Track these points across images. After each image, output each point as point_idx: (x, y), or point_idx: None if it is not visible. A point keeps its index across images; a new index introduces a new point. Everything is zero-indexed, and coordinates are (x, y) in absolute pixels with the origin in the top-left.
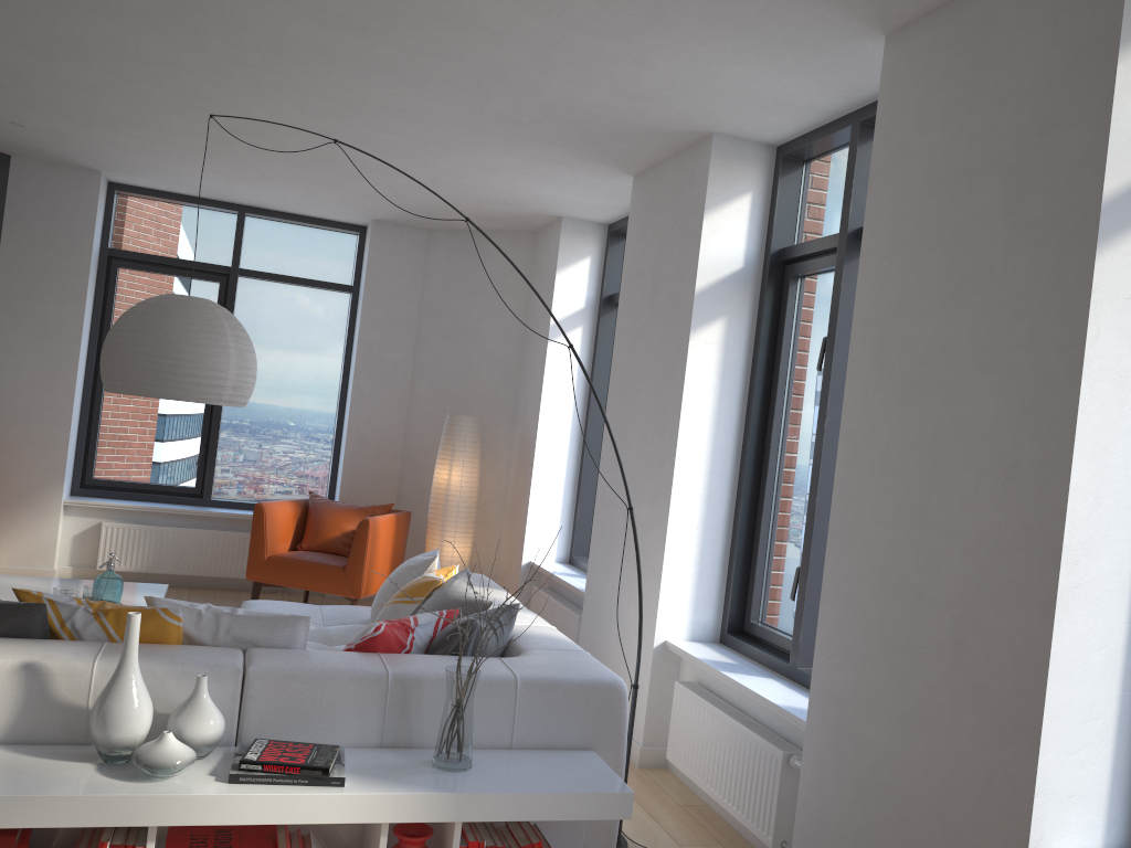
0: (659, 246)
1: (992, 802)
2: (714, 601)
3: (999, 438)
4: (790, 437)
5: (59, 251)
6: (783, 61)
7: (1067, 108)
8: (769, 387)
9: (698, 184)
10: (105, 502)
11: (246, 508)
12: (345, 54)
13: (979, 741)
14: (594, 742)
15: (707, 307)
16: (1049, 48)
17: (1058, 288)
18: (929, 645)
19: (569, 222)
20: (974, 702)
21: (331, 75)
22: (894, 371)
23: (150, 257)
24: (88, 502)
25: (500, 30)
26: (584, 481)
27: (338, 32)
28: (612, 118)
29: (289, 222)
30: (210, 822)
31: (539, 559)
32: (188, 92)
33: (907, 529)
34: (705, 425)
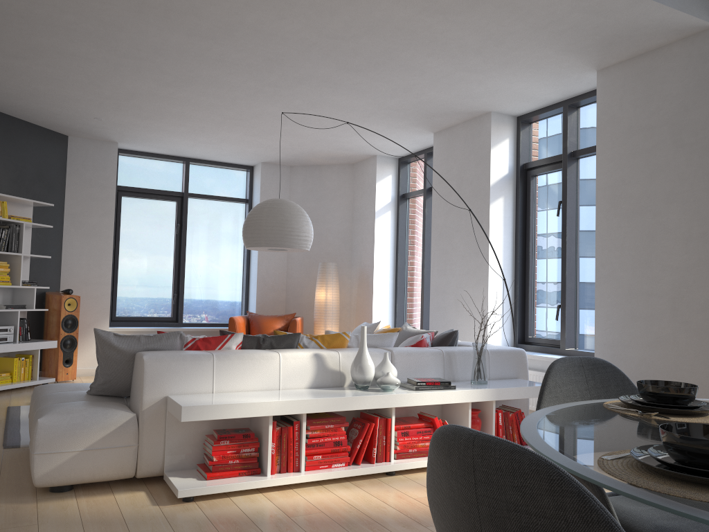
0: (460, 166)
1: (698, 363)
2: (509, 329)
3: (681, 227)
4: (539, 249)
5: (98, 188)
6: (546, 81)
7: (696, 101)
8: (524, 227)
9: (484, 135)
10: (131, 328)
11: (202, 326)
12: (337, 81)
13: (688, 342)
14: (518, 375)
15: (495, 192)
16: (684, 79)
17: (701, 168)
18: (658, 312)
19: (380, 158)
20: (684, 328)
21: (319, 91)
22: (622, 208)
23: (139, 189)
24: (122, 328)
25: (426, 70)
26: (399, 291)
27: (344, 72)
28: (446, 106)
29: (211, 166)
30: (416, 404)
31: None
32: (228, 100)
33: (639, 269)
34: (499, 247)
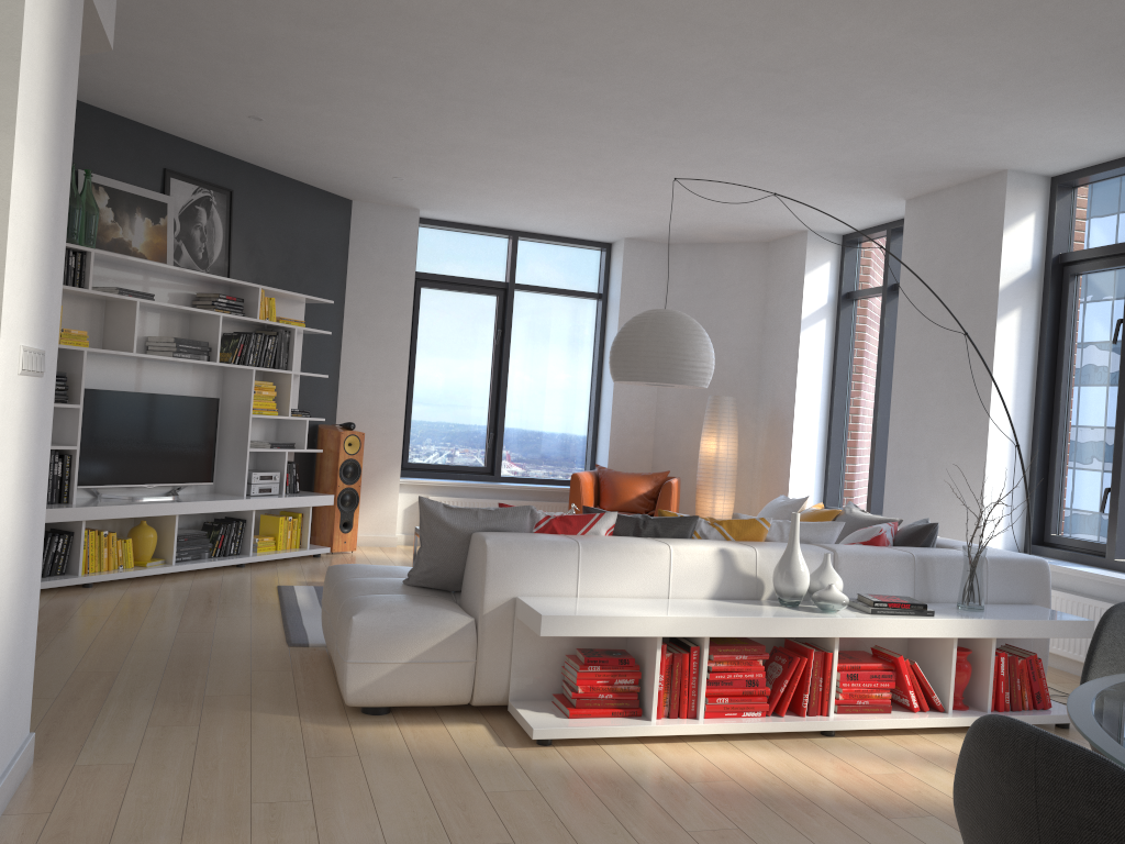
0: (948, 255)
1: None
2: (1018, 521)
3: None
4: (1077, 395)
5: (390, 276)
6: (1108, 125)
7: None
8: (1053, 358)
9: (993, 208)
10: (429, 480)
11: (527, 482)
12: (759, 128)
13: None
14: (1034, 599)
15: (1007, 300)
16: None
17: None
18: None
19: (812, 234)
20: None
21: (730, 141)
22: None
23: (446, 277)
24: (417, 481)
25: (906, 112)
26: (833, 445)
27: (773, 116)
28: (932, 162)
29: (549, 242)
30: (872, 635)
31: None
32: (590, 154)
33: None
34: (1008, 389)
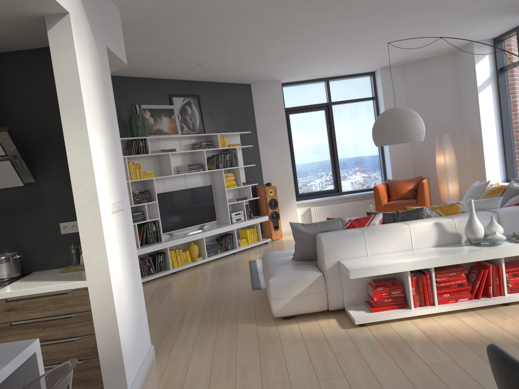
0: None
1: None
2: None
3: None
4: None
5: (273, 113)
6: None
7: None
8: None
9: None
10: (309, 200)
11: (355, 192)
12: (427, 5)
13: None
14: None
15: None
16: None
17: None
18: None
19: (476, 43)
20: None
21: (415, 15)
22: None
23: (299, 107)
24: (304, 201)
25: None
26: (506, 147)
27: None
28: None
29: (344, 79)
30: None
31: (493, 182)
32: (348, 38)
33: None
34: None
